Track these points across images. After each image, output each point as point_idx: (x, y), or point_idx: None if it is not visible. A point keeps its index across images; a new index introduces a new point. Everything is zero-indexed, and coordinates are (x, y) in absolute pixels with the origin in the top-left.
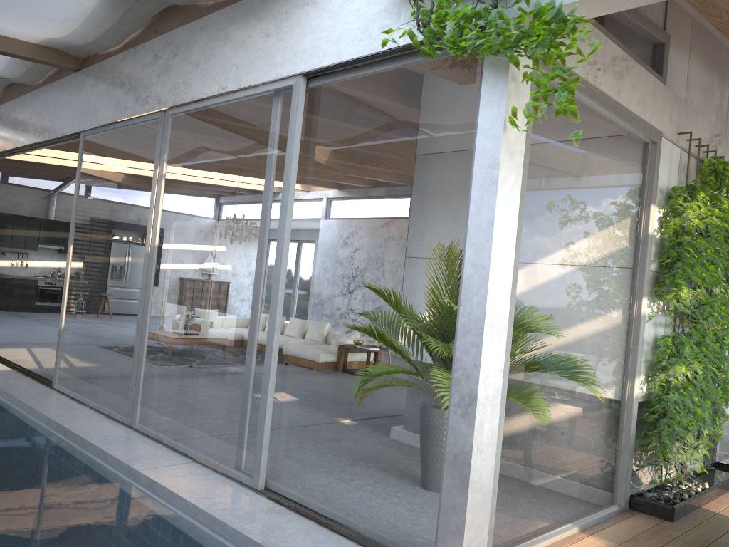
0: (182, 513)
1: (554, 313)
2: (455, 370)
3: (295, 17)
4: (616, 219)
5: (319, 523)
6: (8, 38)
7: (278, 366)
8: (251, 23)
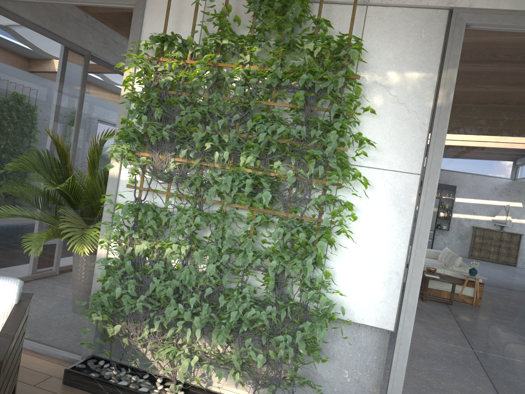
0: None
1: None
2: None
3: None
4: (70, 86)
5: None
6: None
7: None
8: None
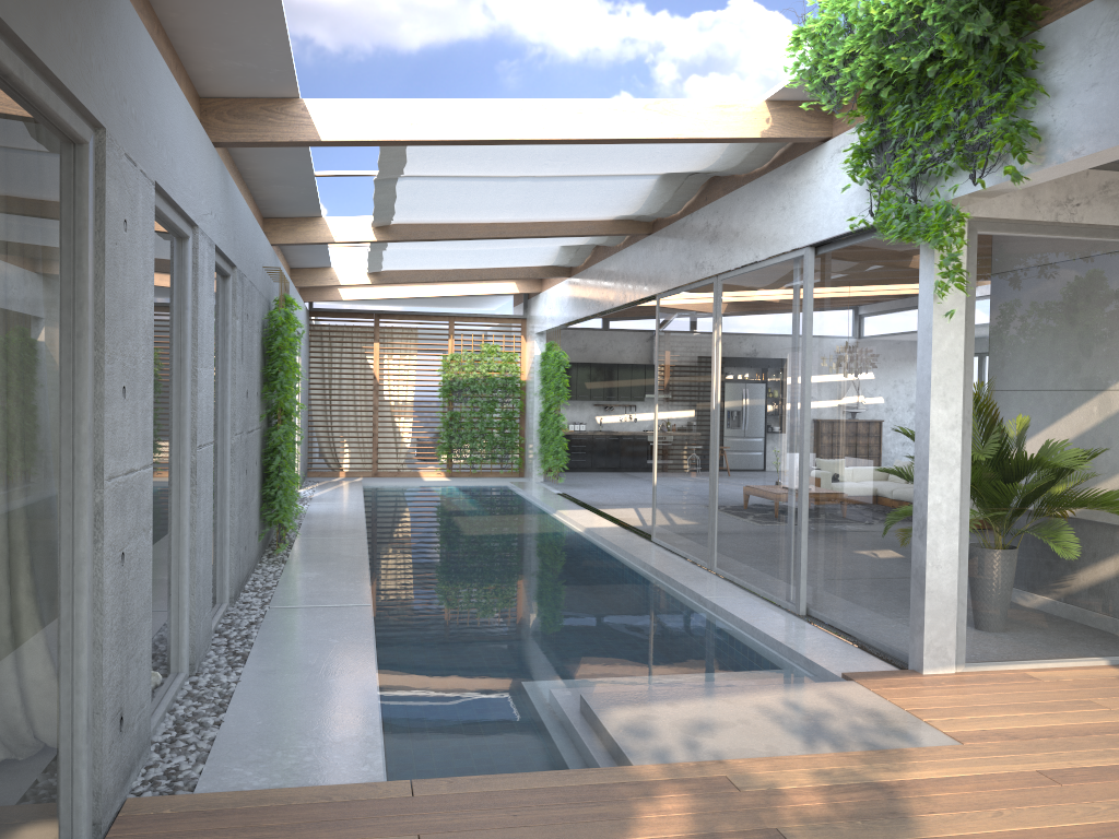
0: (732, 625)
1: (1041, 447)
2: (913, 500)
3: (801, 193)
4: None
5: (838, 637)
6: (588, 221)
7: (810, 507)
8: (772, 197)
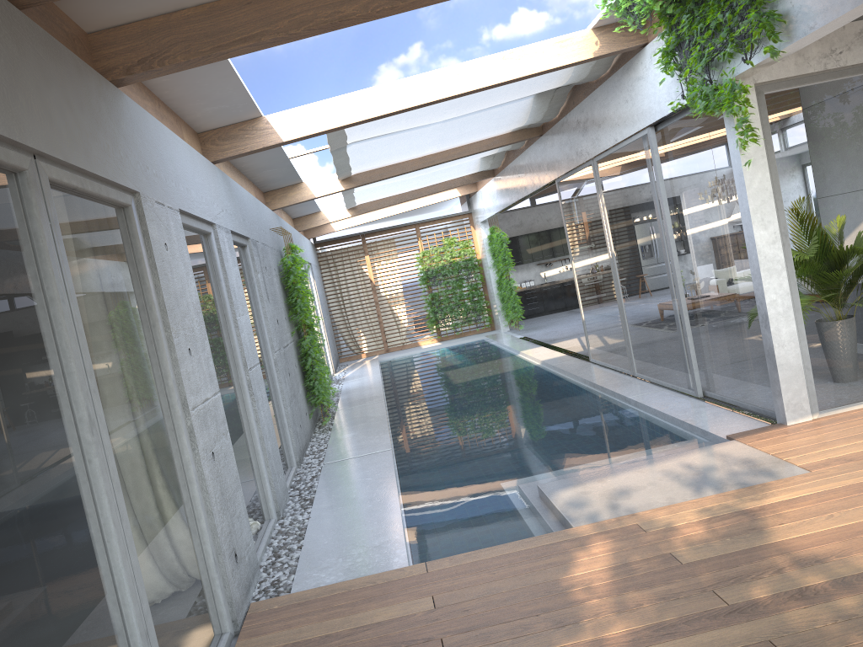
0: (649, 415)
1: (848, 241)
2: (756, 301)
3: (635, 88)
4: None
5: (726, 408)
6: (493, 137)
7: (691, 318)
8: (617, 94)
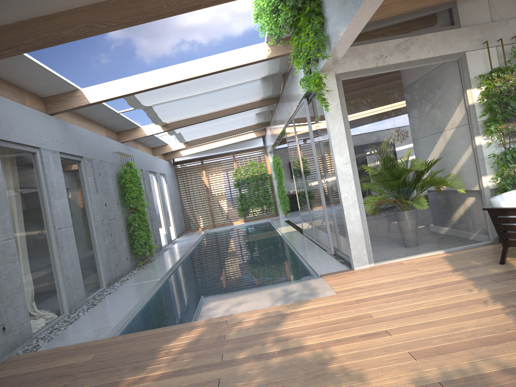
0: (302, 263)
1: (392, 164)
2: (339, 197)
3: (297, 76)
4: (434, 109)
5: (338, 260)
6: (250, 103)
7: (328, 207)
8: (293, 79)
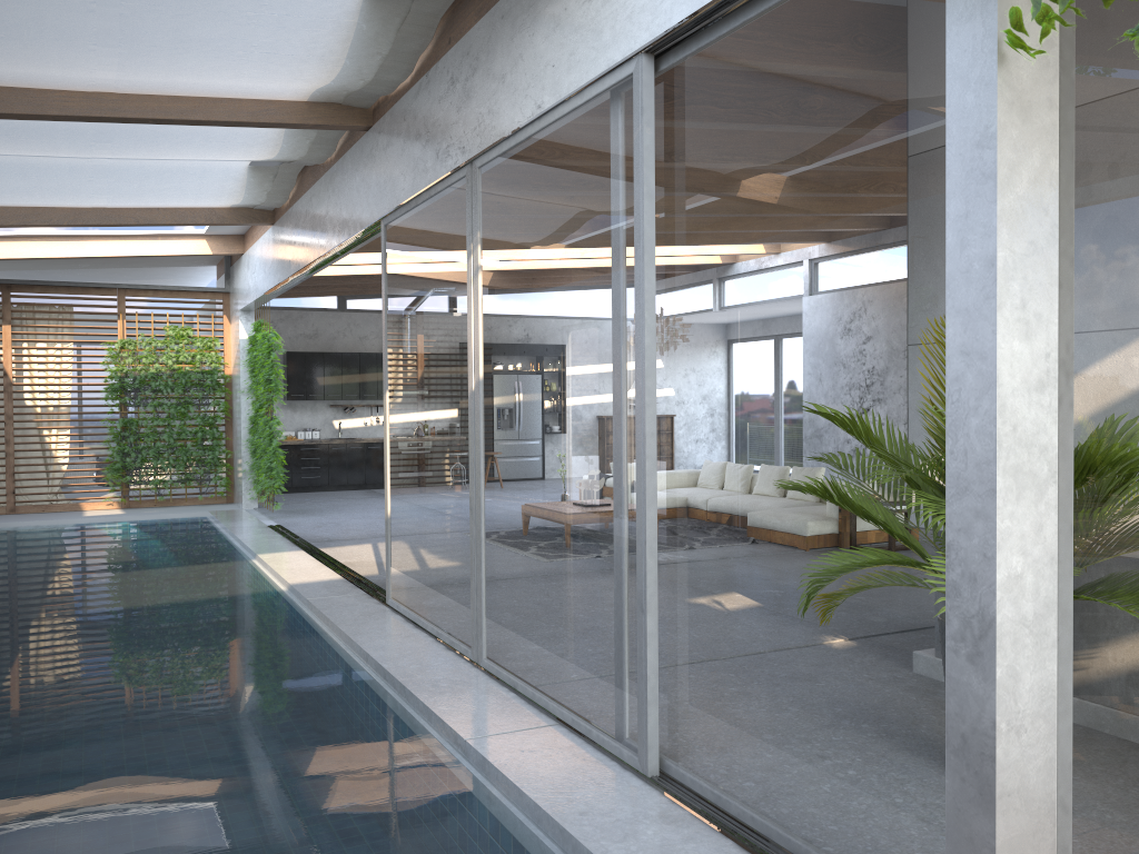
0: (519, 818)
1: None
2: (947, 567)
3: None
4: None
5: (741, 845)
6: (267, 101)
7: (661, 564)
8: None
